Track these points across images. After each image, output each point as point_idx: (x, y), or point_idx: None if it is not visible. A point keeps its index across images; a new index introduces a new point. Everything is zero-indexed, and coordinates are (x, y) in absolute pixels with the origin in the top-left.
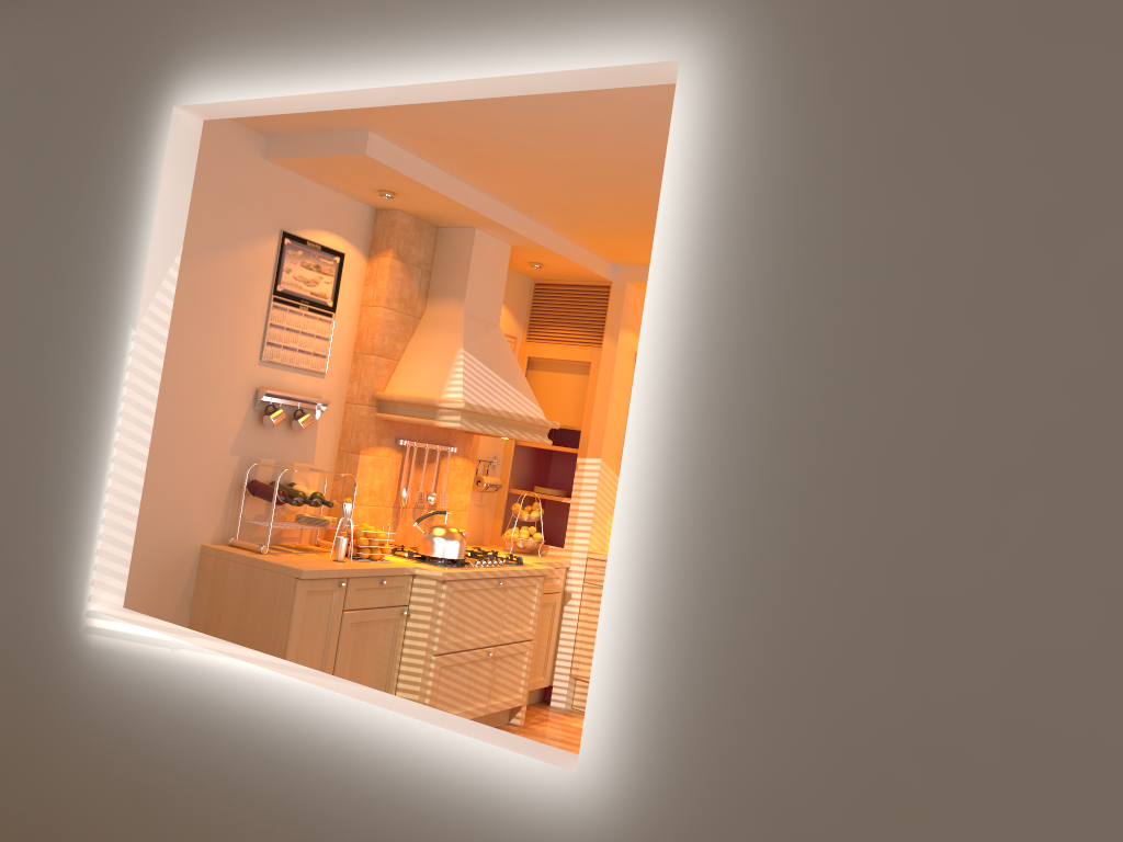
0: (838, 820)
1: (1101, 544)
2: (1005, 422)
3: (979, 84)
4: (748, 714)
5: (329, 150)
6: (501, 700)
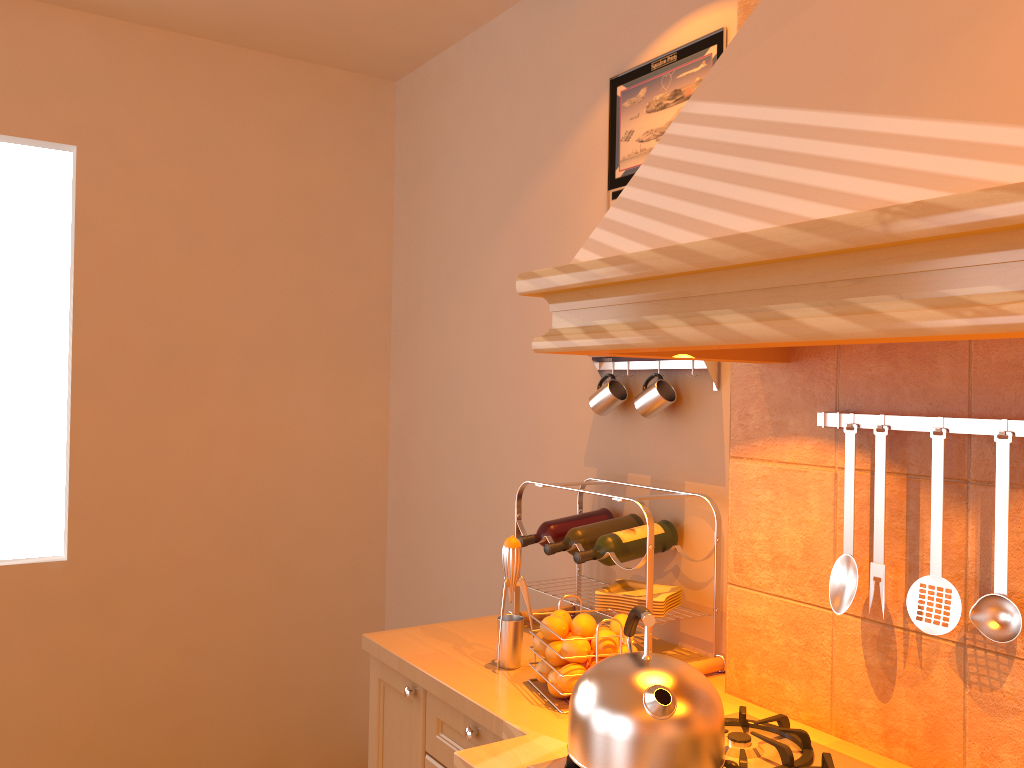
0: None
1: None
2: None
3: None
4: None
5: None
6: None
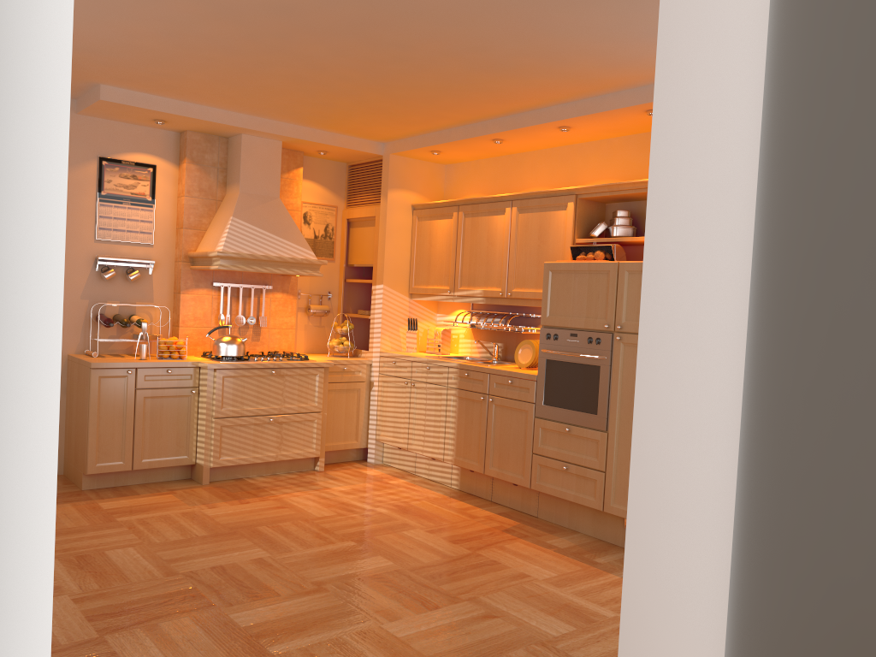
0: None
1: None
2: None
3: None
4: None
5: (91, 101)
6: (293, 451)
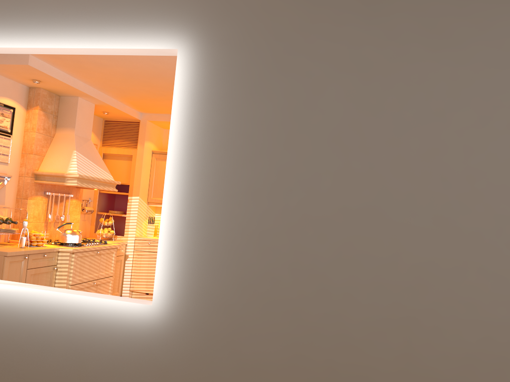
0: (242, 305)
1: (315, 210)
2: (287, 174)
3: (277, 66)
4: (212, 275)
5: (9, 61)
6: None
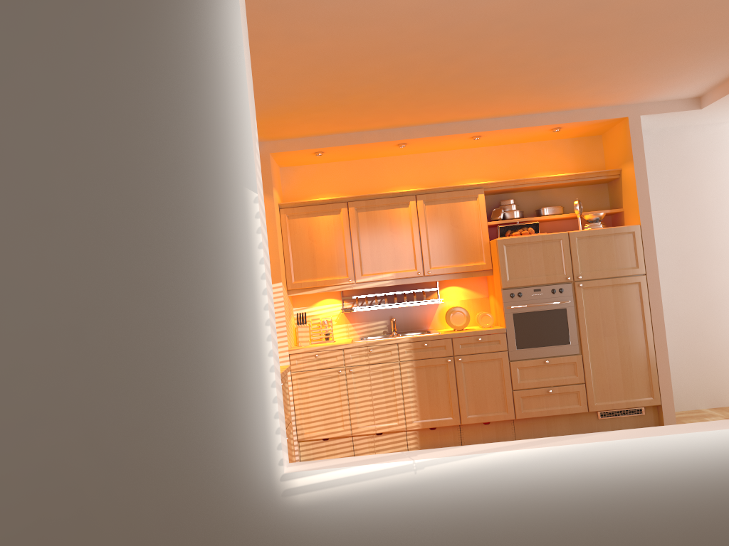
0: None
1: None
2: None
3: None
4: None
5: None
6: None
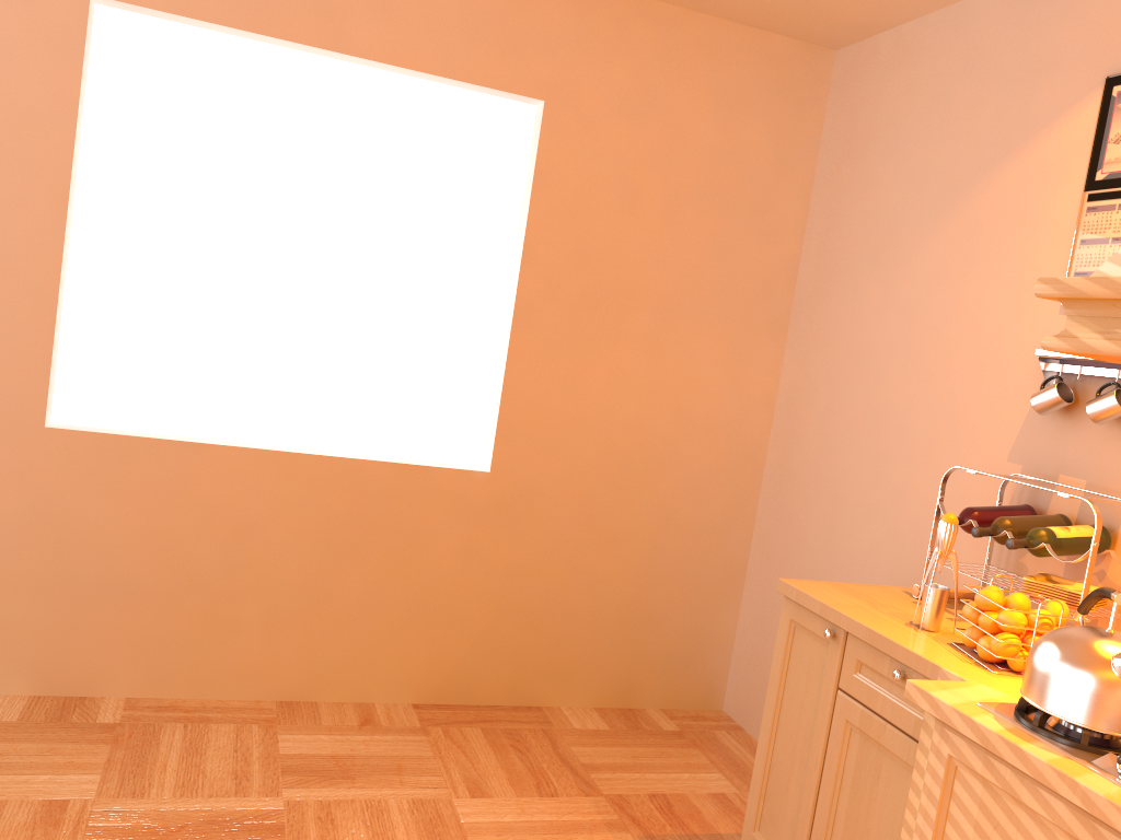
0: None
1: None
2: None
3: None
4: None
5: None
6: None
